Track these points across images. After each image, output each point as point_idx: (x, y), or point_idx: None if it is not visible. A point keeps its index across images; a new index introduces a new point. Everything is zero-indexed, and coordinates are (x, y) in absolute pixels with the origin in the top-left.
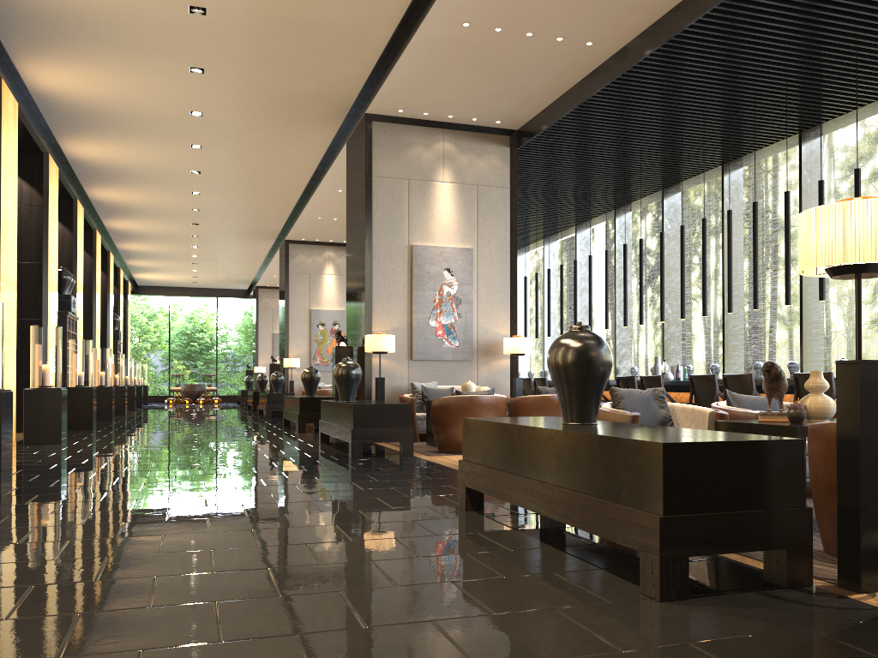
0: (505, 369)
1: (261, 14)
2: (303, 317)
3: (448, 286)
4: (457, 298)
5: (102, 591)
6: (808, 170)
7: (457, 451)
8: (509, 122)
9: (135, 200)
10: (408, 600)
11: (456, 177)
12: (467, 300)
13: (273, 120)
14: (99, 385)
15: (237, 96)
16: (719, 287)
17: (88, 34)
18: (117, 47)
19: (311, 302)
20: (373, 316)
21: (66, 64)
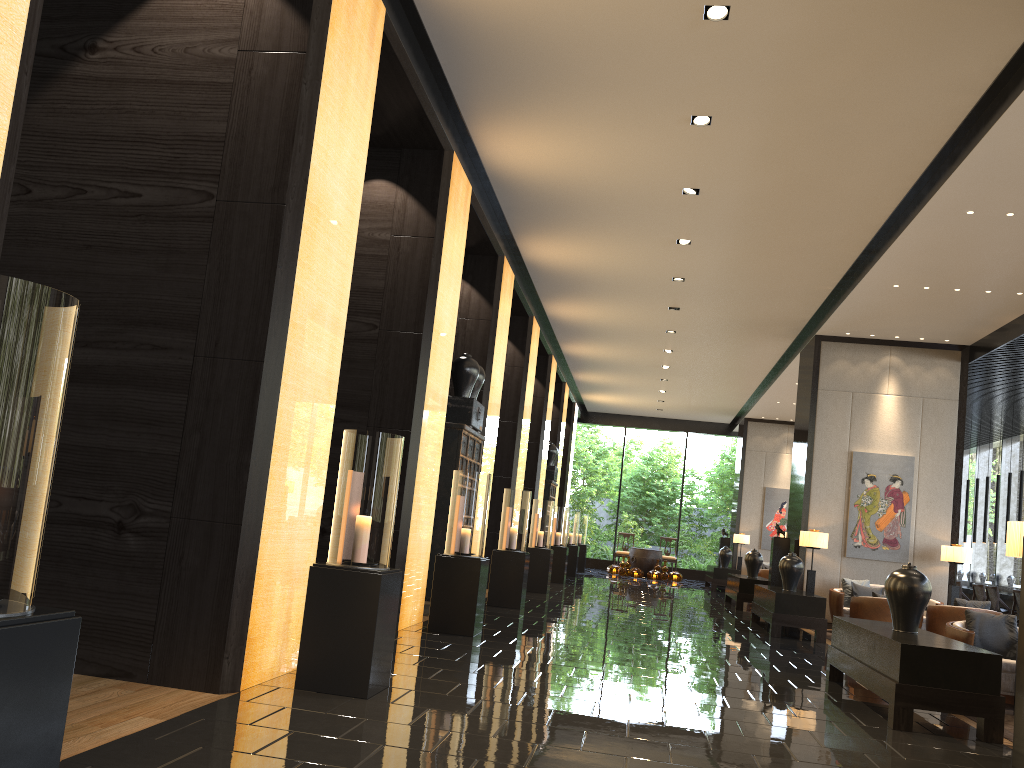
0: None
1: None
2: (837, 464)
3: None
4: None
5: None
6: None
7: None
8: None
9: (589, 263)
10: None
11: None
12: None
13: (885, 9)
14: (507, 549)
15: None
16: None
17: None
18: None
19: (853, 440)
20: None
21: None
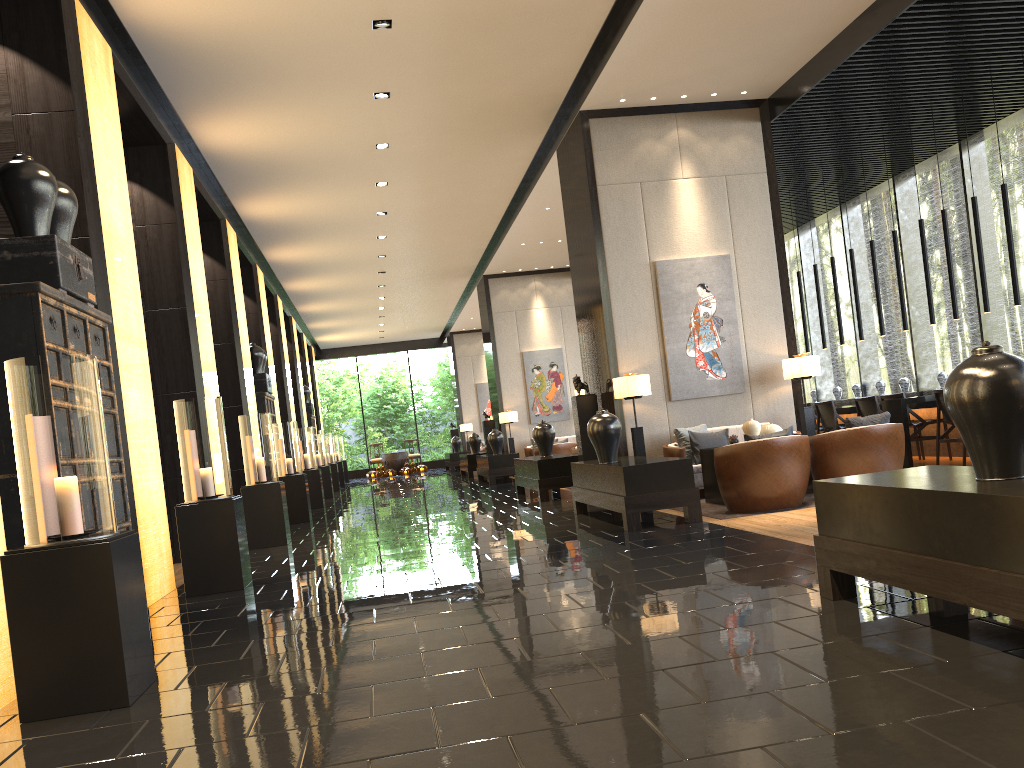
0: (787, 398)
1: (455, 13)
2: (514, 362)
3: (704, 305)
4: (717, 319)
5: (457, 764)
6: None
7: (754, 509)
8: (758, 90)
9: (316, 256)
10: (866, 757)
11: (698, 170)
12: (730, 319)
13: (469, 138)
14: (305, 470)
15: (427, 117)
16: (1021, 253)
17: (262, 76)
18: (293, 85)
19: (522, 344)
20: (618, 354)
21: (239, 115)
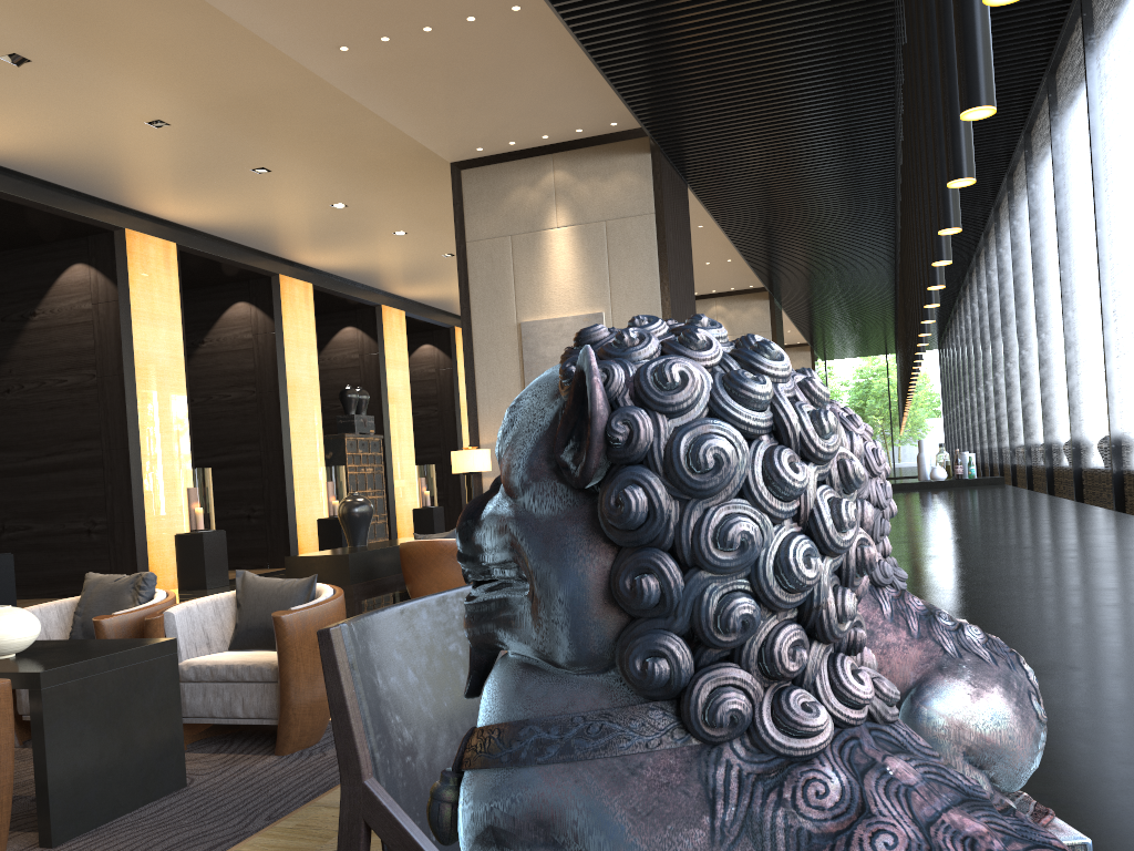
0: None
1: (205, 106)
2: None
3: None
4: None
5: None
6: (1097, 59)
7: None
8: (628, 119)
9: (451, 292)
10: None
11: (575, 217)
12: None
13: (414, 190)
14: (421, 507)
15: (337, 180)
16: None
17: (133, 171)
18: (170, 174)
19: None
20: (480, 424)
21: (168, 199)
